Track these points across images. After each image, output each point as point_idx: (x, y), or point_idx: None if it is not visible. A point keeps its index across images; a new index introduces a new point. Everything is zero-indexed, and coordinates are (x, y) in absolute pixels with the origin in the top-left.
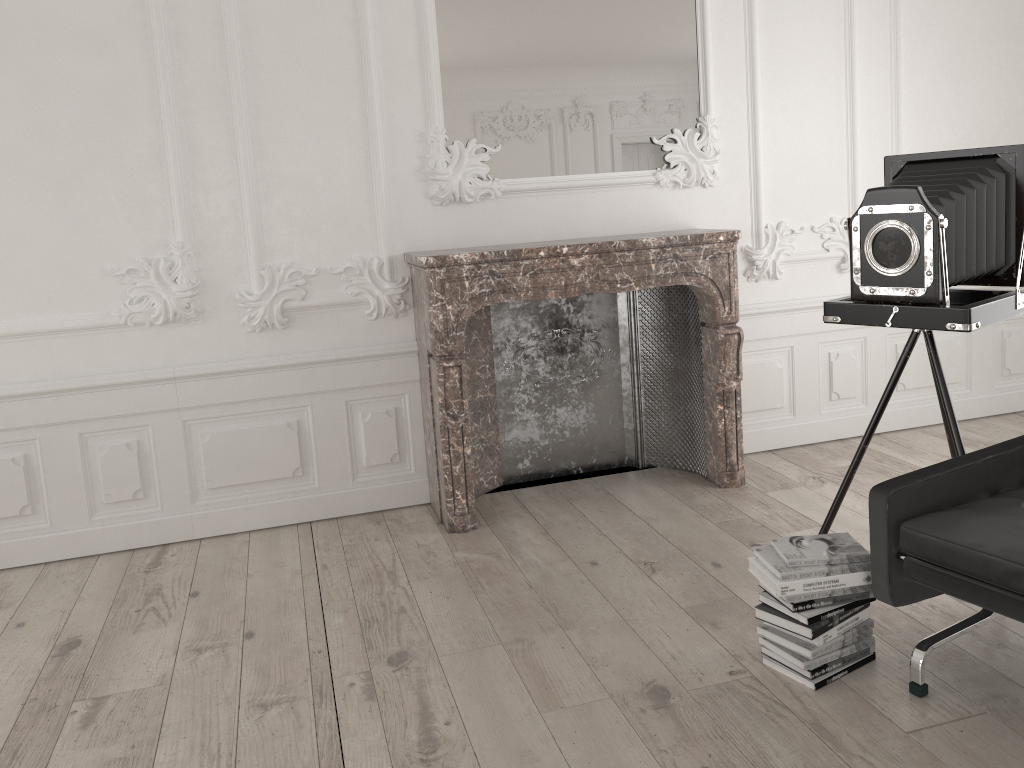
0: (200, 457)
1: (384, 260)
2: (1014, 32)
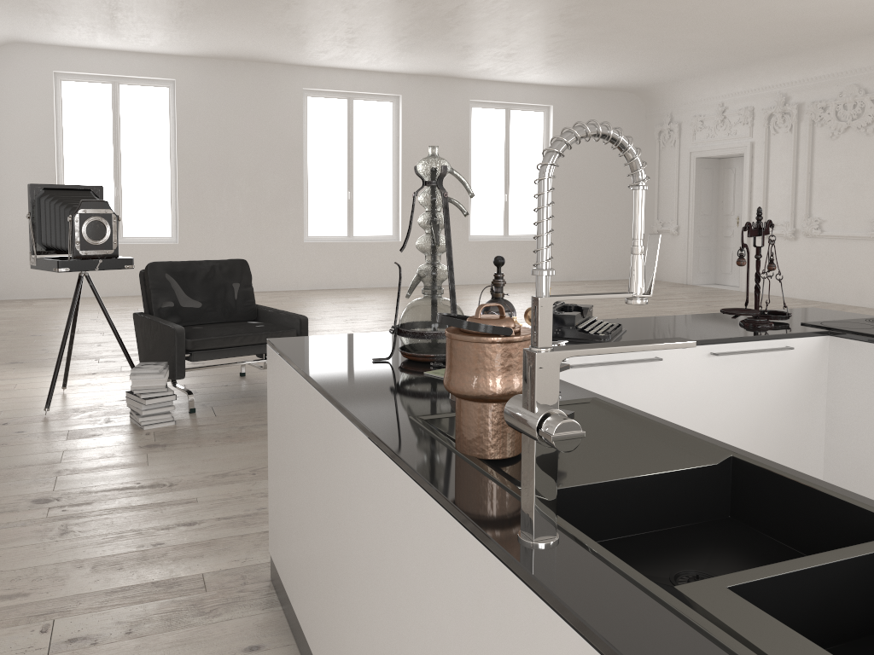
0: None
1: None
2: None
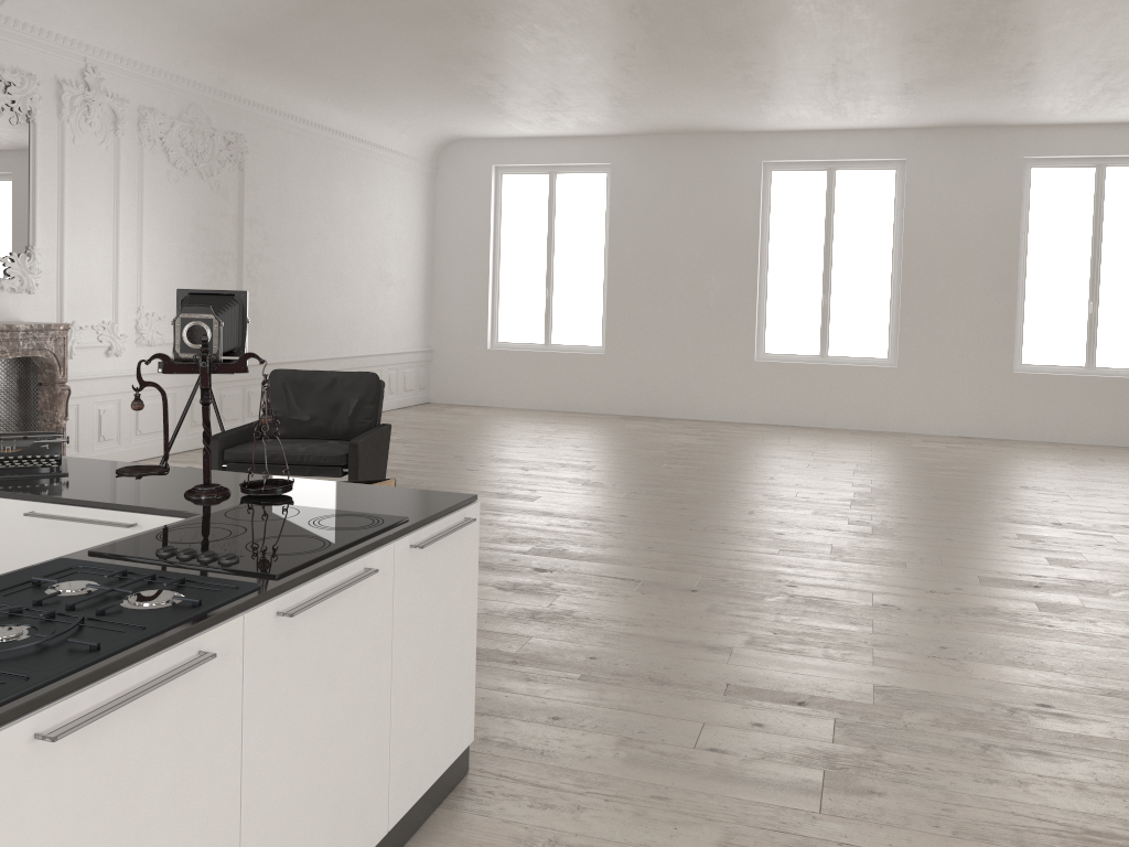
0: None
1: None
2: (200, 219)
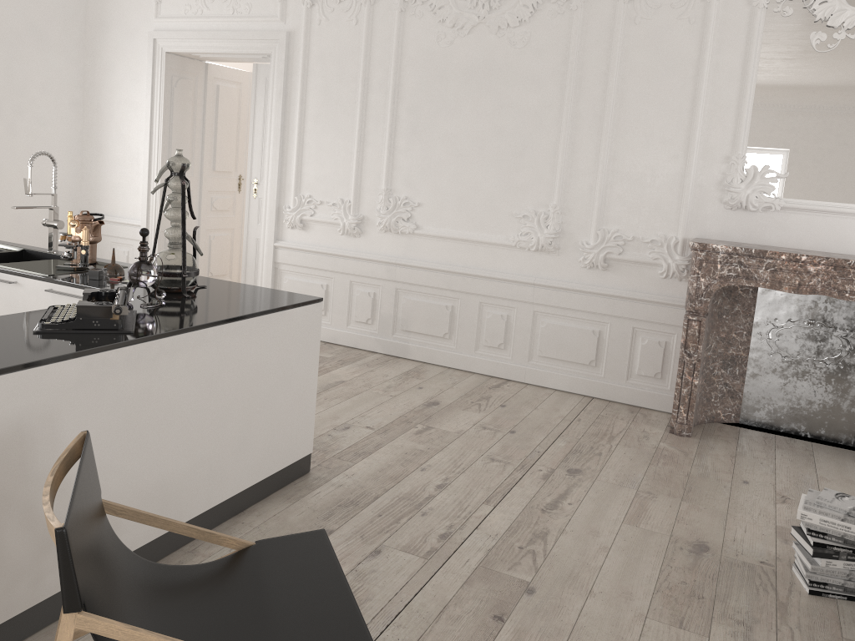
0: (538, 335)
1: (679, 240)
2: None
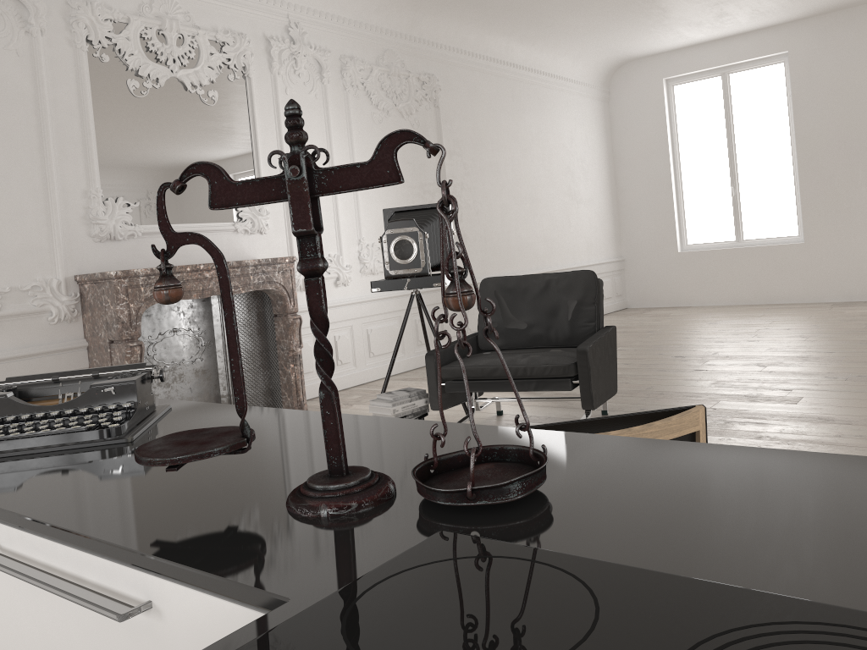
0: None
1: (62, 280)
2: (405, 154)
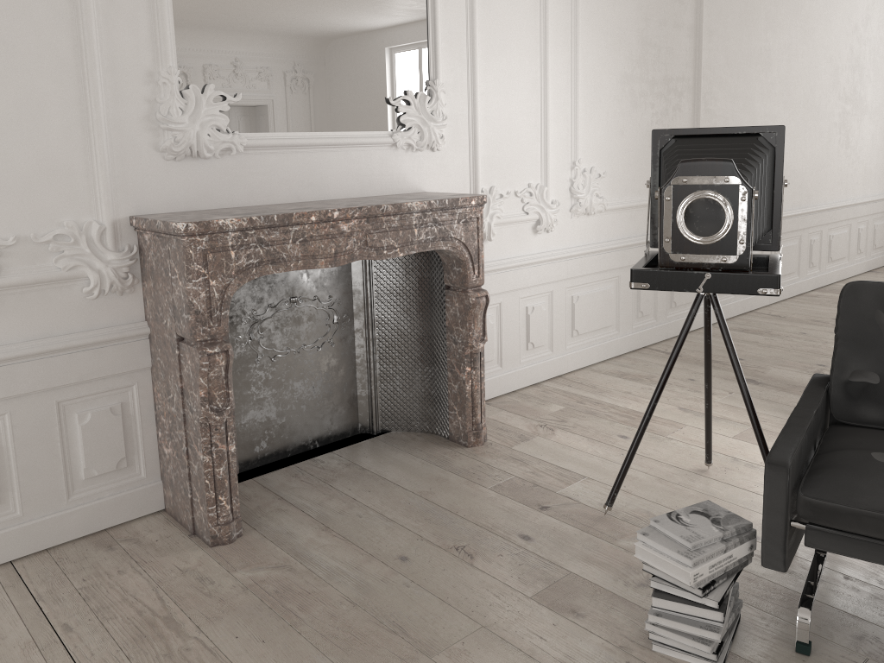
0: None
1: (107, 225)
2: (648, 31)
